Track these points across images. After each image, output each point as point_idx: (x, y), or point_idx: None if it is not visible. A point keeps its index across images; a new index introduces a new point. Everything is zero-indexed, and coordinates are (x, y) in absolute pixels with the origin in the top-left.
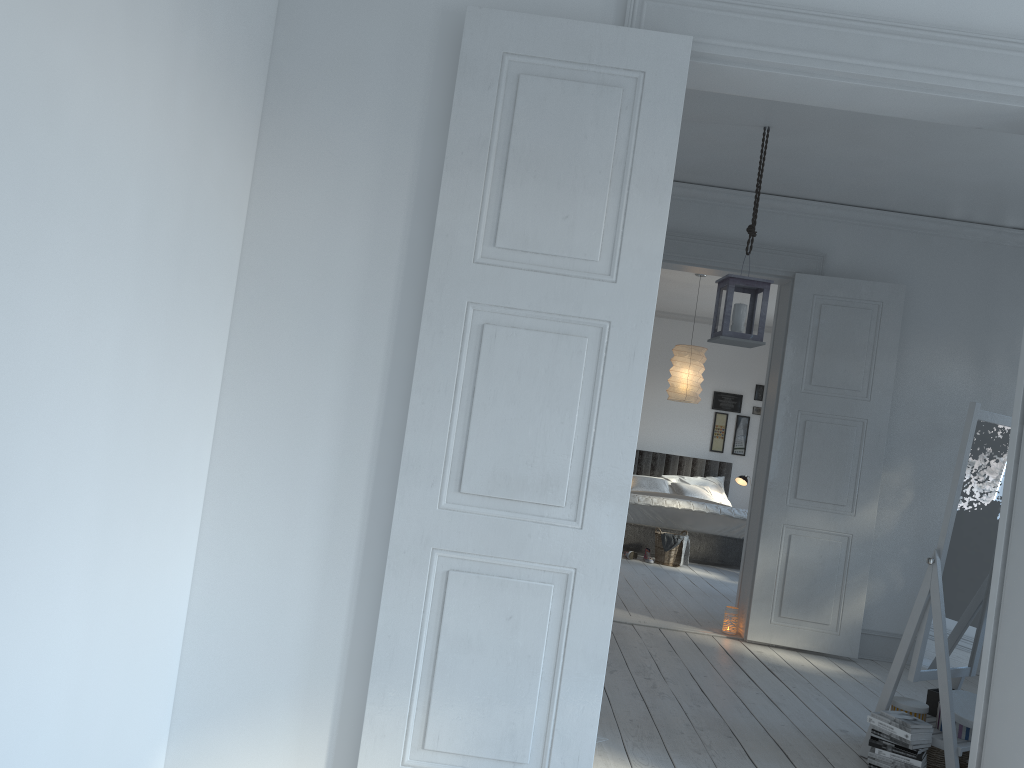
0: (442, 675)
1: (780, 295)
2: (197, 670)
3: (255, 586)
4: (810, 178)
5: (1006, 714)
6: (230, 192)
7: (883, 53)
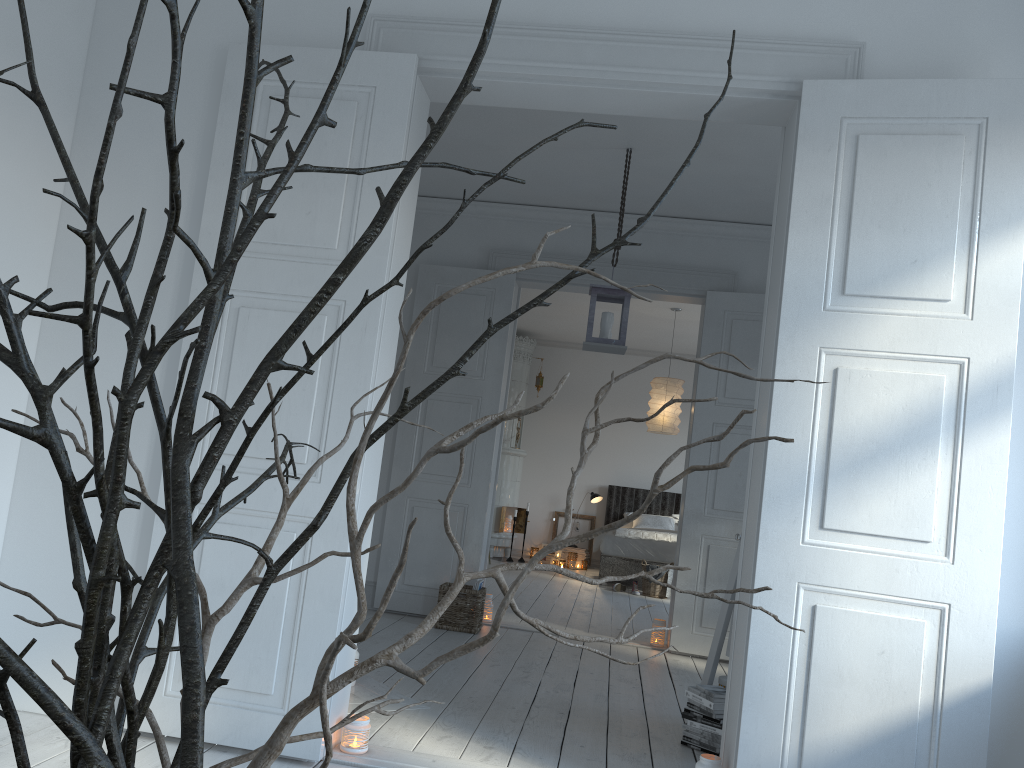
0: (200, 614)
1: (701, 314)
2: (6, 614)
3: (55, 540)
4: (702, 198)
5: (737, 660)
6: (29, 205)
7: (588, 57)
